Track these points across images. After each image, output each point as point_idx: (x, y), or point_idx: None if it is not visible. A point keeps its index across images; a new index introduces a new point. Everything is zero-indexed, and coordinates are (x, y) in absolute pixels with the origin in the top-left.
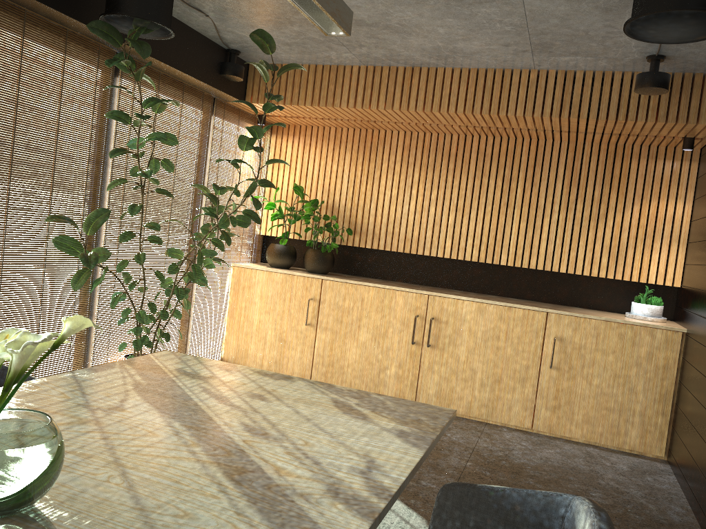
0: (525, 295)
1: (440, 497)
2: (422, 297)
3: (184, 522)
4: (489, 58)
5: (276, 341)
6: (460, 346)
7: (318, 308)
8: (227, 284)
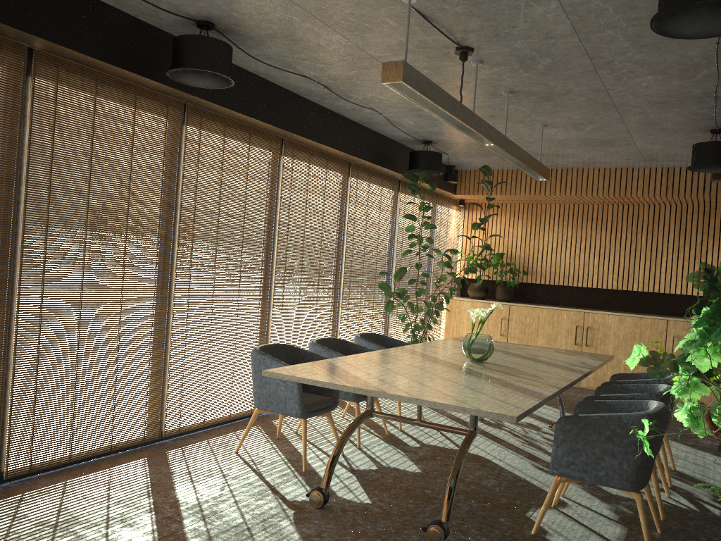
0: (652, 311)
1: (611, 379)
2: (580, 314)
3: (532, 365)
4: (617, 164)
5: None
6: (608, 344)
7: (508, 324)
8: (443, 311)
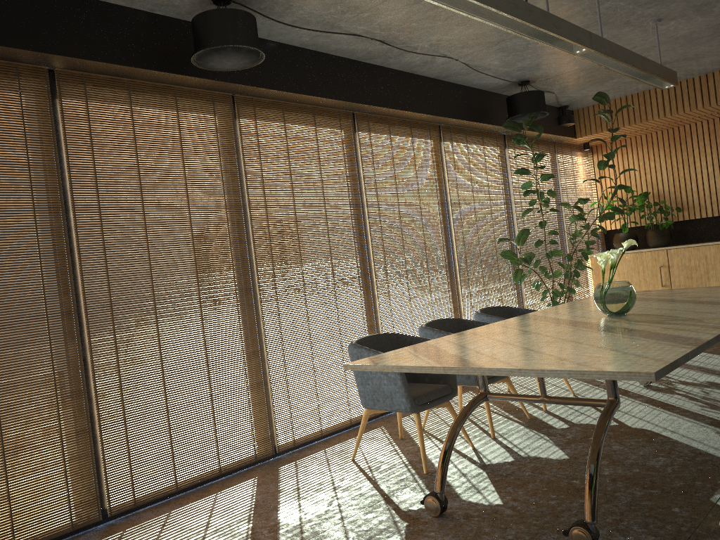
0: None
1: None
2: None
3: (691, 308)
4: None
5: None
6: None
7: (669, 272)
8: (589, 271)
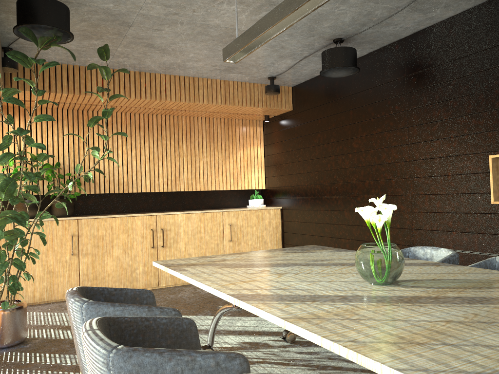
0: (192, 207)
1: None
2: (152, 217)
3: (408, 270)
4: (194, 71)
5: (45, 274)
6: (180, 242)
7: (78, 240)
8: None
